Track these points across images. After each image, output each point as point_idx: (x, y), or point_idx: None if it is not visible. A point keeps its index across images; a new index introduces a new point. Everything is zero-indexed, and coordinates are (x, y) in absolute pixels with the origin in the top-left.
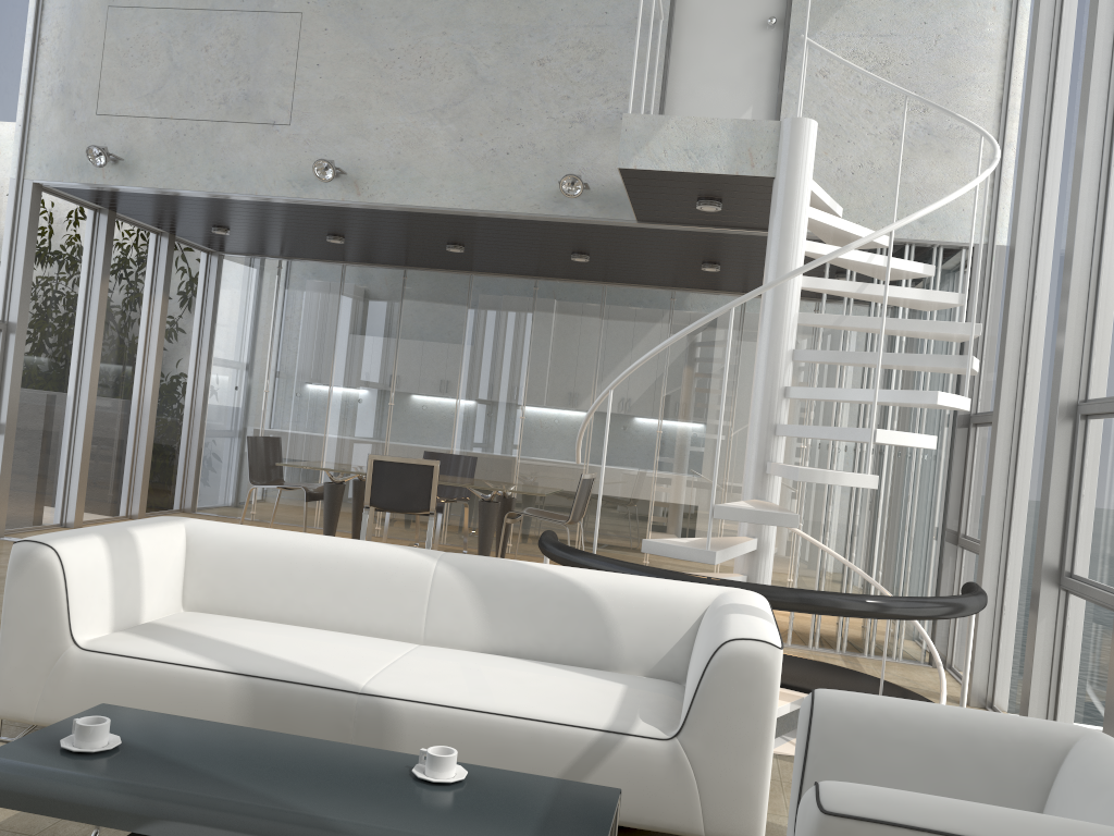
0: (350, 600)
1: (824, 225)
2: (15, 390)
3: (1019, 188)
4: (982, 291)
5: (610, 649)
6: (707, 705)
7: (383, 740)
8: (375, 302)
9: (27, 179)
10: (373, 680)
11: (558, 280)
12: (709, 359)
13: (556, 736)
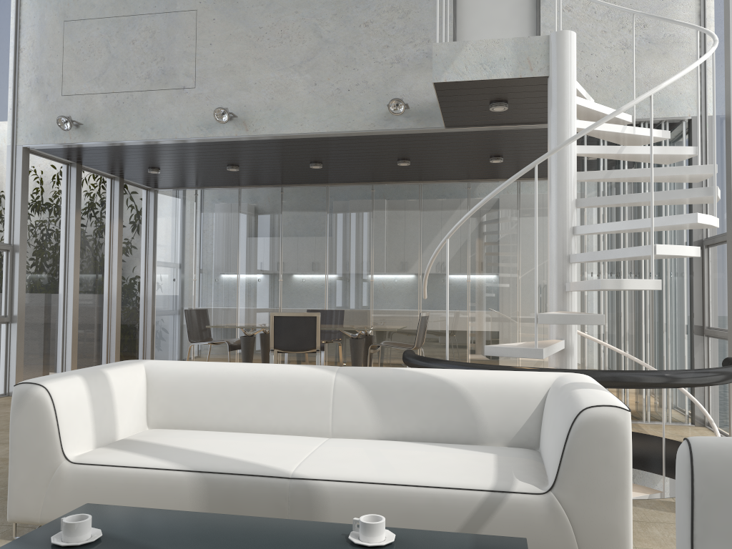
0: (273, 409)
1: (586, 109)
2: (22, 291)
3: (728, 67)
4: (701, 149)
5: (477, 428)
6: (574, 463)
7: (313, 514)
8: (263, 211)
9: (18, 144)
10: (300, 467)
11: (388, 183)
12: (499, 227)
13: (452, 498)
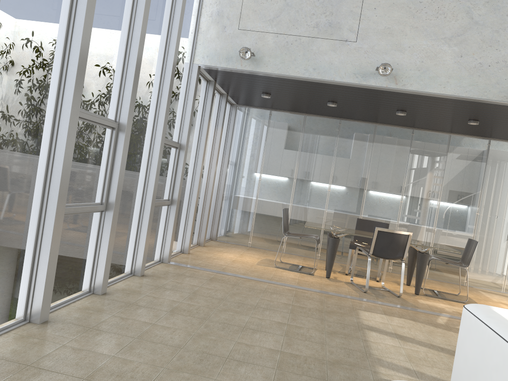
0: None
1: None
2: (181, 181)
3: None
4: None
5: None
6: None
7: None
8: (322, 136)
9: (195, 63)
10: None
11: (425, 130)
12: (507, 177)
13: None
